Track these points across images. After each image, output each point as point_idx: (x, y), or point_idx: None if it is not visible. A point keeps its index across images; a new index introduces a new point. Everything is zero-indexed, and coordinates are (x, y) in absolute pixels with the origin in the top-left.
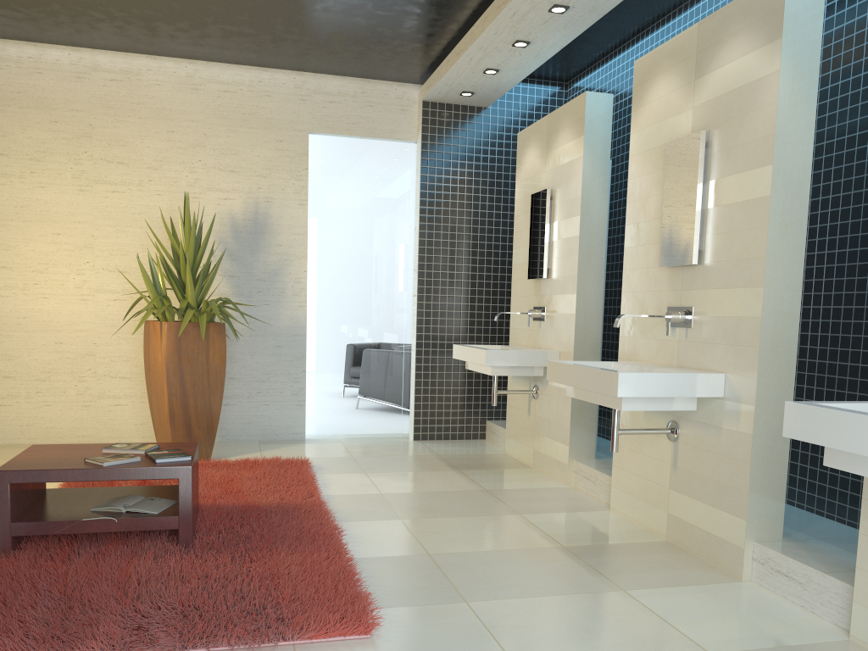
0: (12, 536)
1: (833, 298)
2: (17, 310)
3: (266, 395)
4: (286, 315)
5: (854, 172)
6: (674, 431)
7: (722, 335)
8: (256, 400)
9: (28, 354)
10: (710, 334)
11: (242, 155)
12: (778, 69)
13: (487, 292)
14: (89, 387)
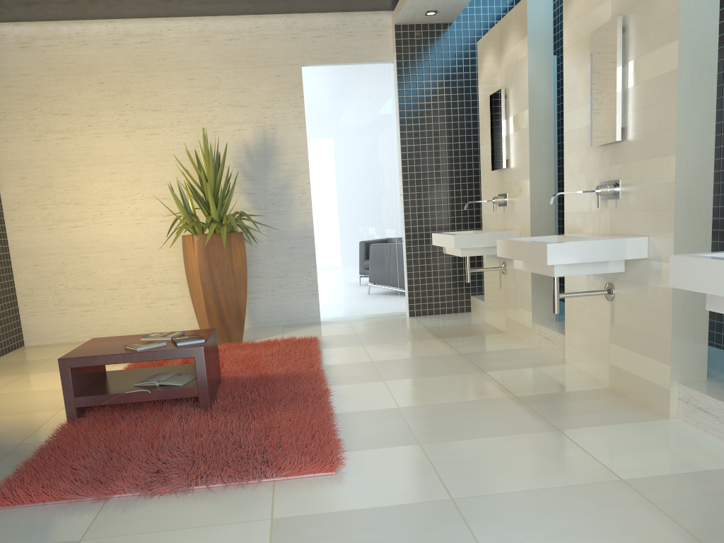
0: (76, 408)
1: None
2: (90, 236)
3: (286, 288)
4: (297, 221)
5: None
6: (610, 292)
7: (644, 202)
8: (278, 293)
9: (102, 270)
10: (635, 202)
11: (248, 92)
12: None
13: (464, 186)
14: (149, 292)
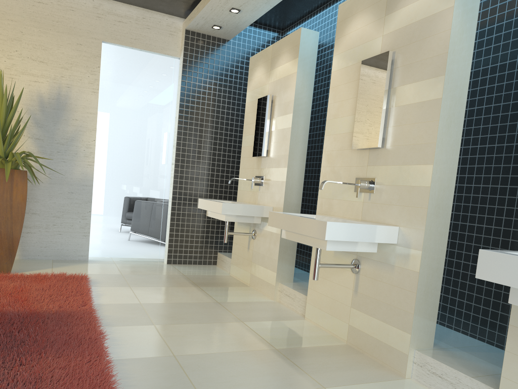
0: None
1: (466, 179)
2: None
3: (60, 227)
4: (78, 171)
5: (486, 93)
6: (357, 267)
7: (398, 199)
8: (52, 230)
9: None
10: (388, 198)
11: (50, 51)
12: (453, 5)
13: (223, 166)
14: None
